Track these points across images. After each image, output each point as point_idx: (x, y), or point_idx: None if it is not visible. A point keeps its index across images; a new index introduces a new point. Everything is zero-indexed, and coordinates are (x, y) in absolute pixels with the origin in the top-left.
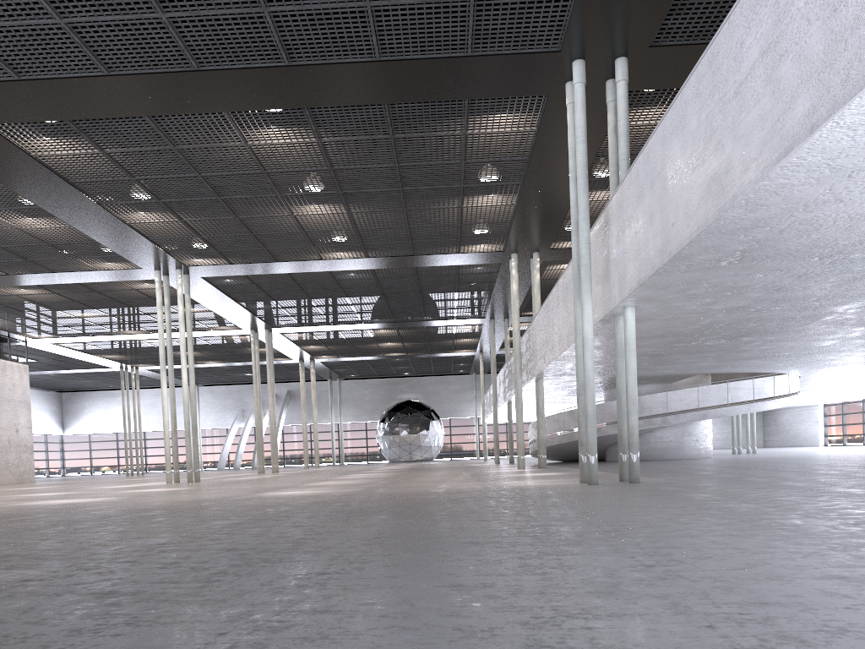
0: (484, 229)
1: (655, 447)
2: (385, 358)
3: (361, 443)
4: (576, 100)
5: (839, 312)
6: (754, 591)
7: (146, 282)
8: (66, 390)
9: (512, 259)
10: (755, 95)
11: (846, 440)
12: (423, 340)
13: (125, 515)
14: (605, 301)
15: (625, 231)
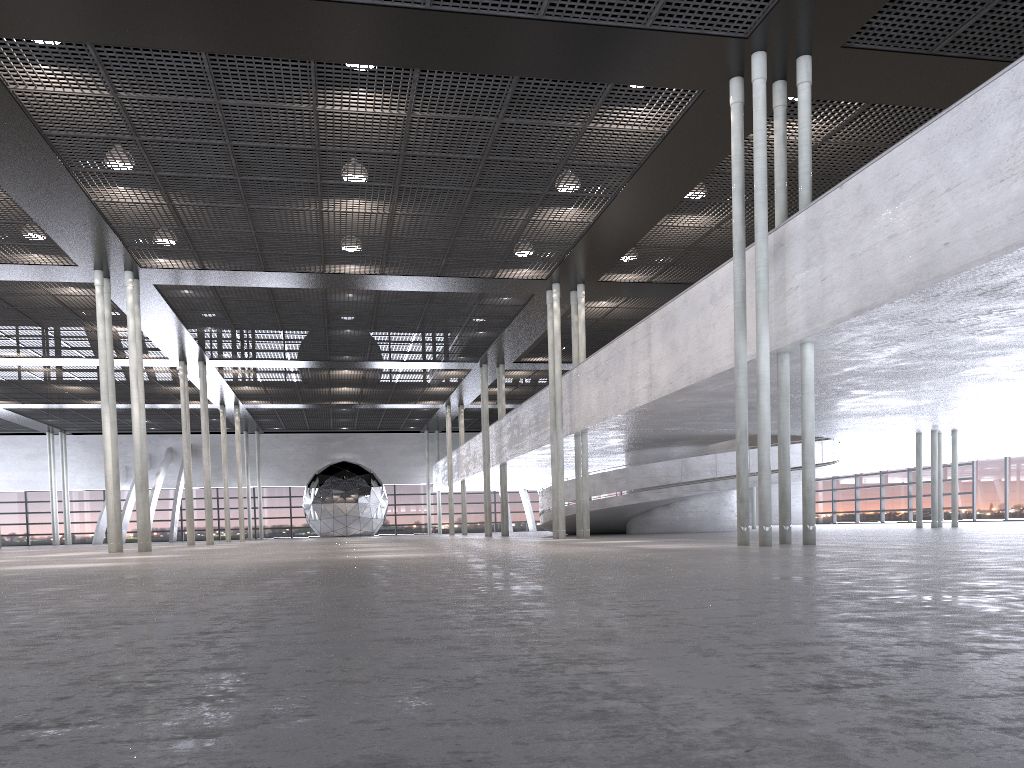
0: (538, 250)
1: (689, 517)
2: (330, 407)
3: (283, 512)
4: (757, 98)
5: (988, 364)
6: None
7: (72, 286)
8: None
9: (554, 289)
10: None
11: (836, 518)
12: (389, 386)
13: (280, 572)
14: (771, 335)
15: (827, 253)
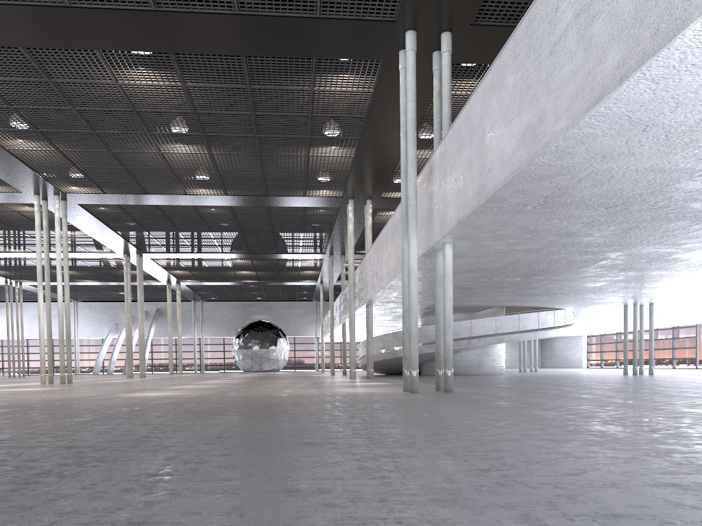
0: (326, 176)
1: (460, 364)
2: (241, 284)
3: (219, 355)
4: (408, 64)
5: (612, 257)
6: (599, 500)
7: (26, 206)
8: None
9: (349, 204)
10: (568, 53)
11: (603, 364)
12: (273, 270)
13: None
14: (427, 238)
15: (447, 178)
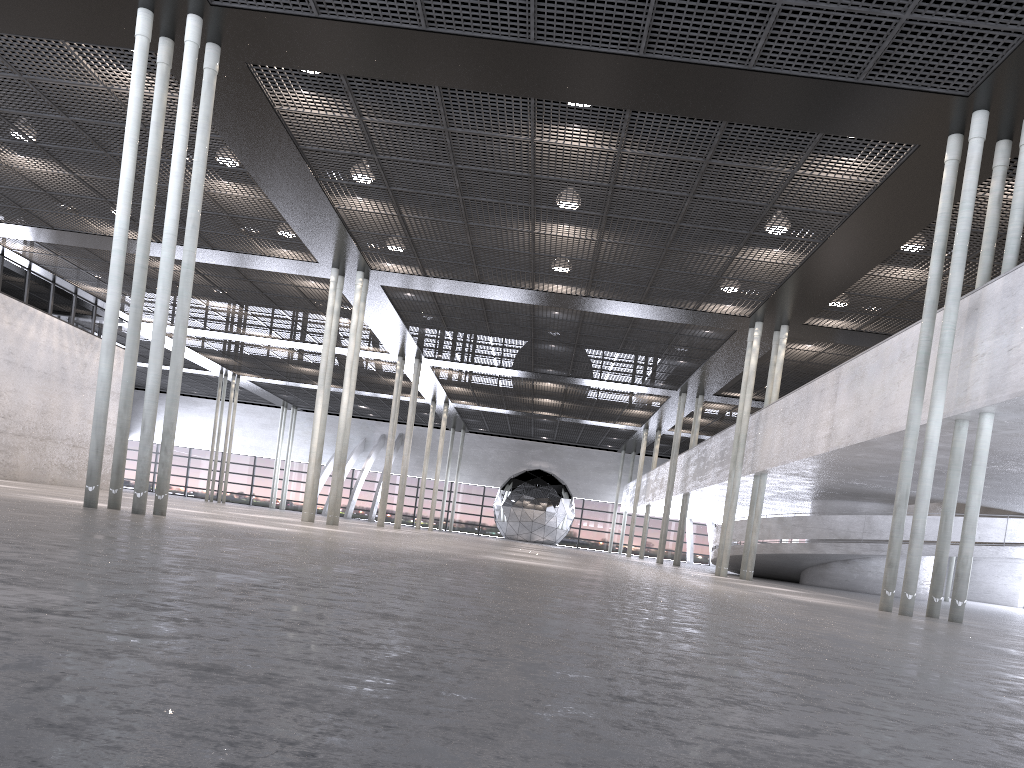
0: (742, 288)
1: (867, 577)
2: (532, 416)
3: (474, 510)
4: (970, 157)
5: None
6: None
7: (312, 280)
8: (141, 388)
9: (755, 328)
10: None
11: None
12: (589, 403)
13: (405, 558)
14: (950, 401)
15: (1018, 323)
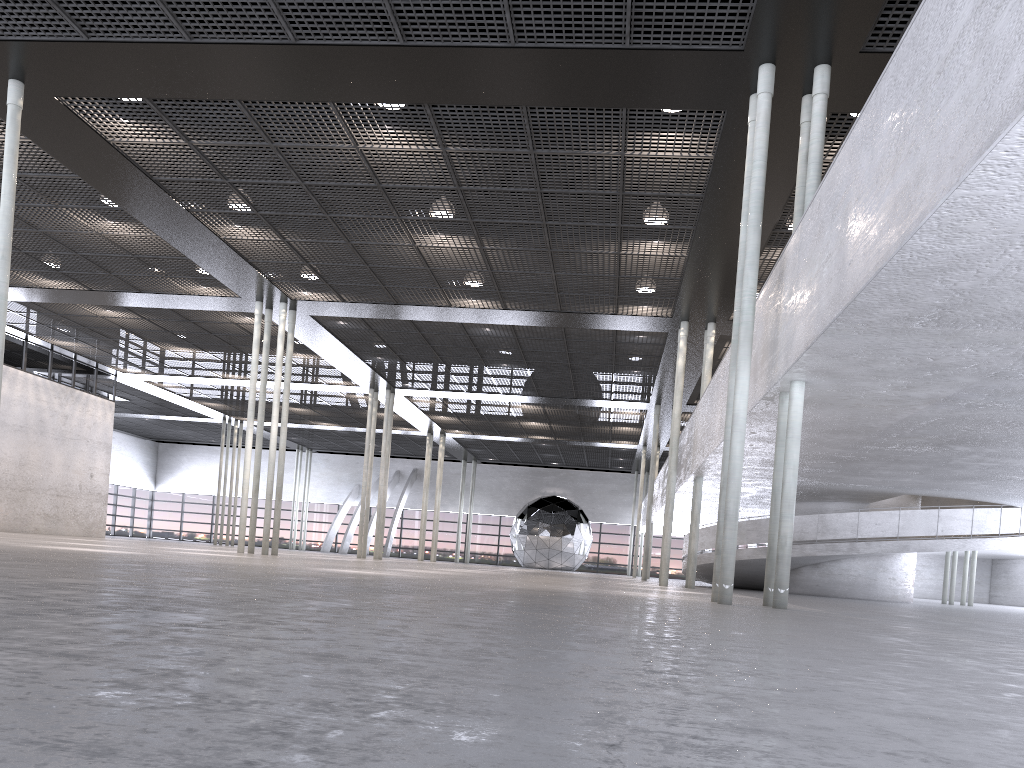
0: (647, 286)
1: (838, 581)
2: (529, 441)
3: (491, 540)
4: (758, 114)
5: None
6: (765, 715)
7: (247, 316)
8: (163, 440)
9: (681, 327)
10: (961, 70)
11: None
12: (574, 423)
13: (117, 563)
14: (769, 373)
15: (799, 280)
